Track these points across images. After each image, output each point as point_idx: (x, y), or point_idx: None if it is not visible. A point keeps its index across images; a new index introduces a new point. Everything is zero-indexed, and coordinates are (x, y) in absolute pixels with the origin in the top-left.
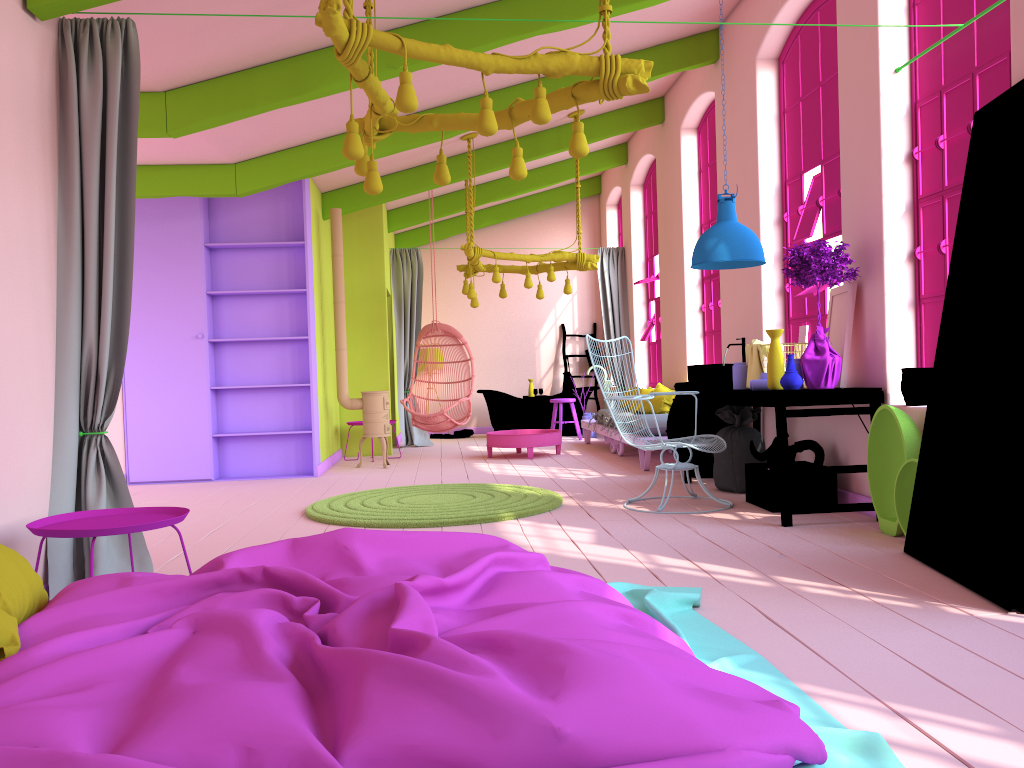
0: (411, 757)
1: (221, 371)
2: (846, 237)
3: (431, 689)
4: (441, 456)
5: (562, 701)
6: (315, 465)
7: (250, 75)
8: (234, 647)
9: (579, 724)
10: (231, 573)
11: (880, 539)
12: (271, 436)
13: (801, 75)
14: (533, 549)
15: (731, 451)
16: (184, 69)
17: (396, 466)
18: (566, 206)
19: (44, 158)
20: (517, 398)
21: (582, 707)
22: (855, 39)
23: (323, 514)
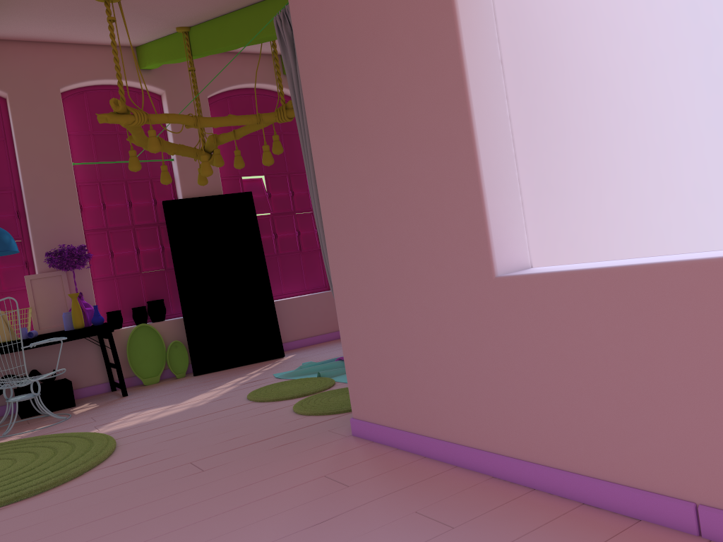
0: None
1: None
2: (40, 245)
3: None
4: None
5: None
6: None
7: None
8: None
9: None
10: None
11: (164, 382)
12: None
13: None
14: (199, 405)
15: None
16: None
17: None
18: None
19: None
20: None
21: None
22: (41, 137)
23: (57, 476)
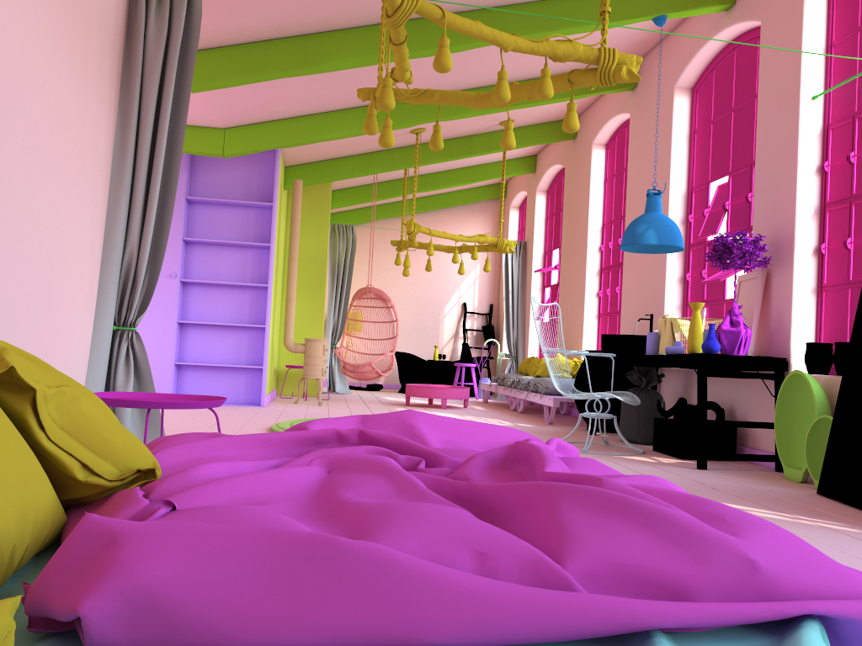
0: (625, 575)
1: (187, 308)
2: (757, 233)
3: (630, 516)
4: (364, 401)
5: (746, 538)
6: (263, 396)
7: (265, 46)
8: (384, 482)
9: (767, 559)
10: (329, 433)
11: (789, 483)
12: (225, 368)
13: (714, 102)
14: None
15: (638, 408)
16: (212, 33)
17: (329, 405)
18: (476, 204)
19: (112, 79)
20: (424, 360)
21: (764, 545)
22: (777, 71)
23: None
